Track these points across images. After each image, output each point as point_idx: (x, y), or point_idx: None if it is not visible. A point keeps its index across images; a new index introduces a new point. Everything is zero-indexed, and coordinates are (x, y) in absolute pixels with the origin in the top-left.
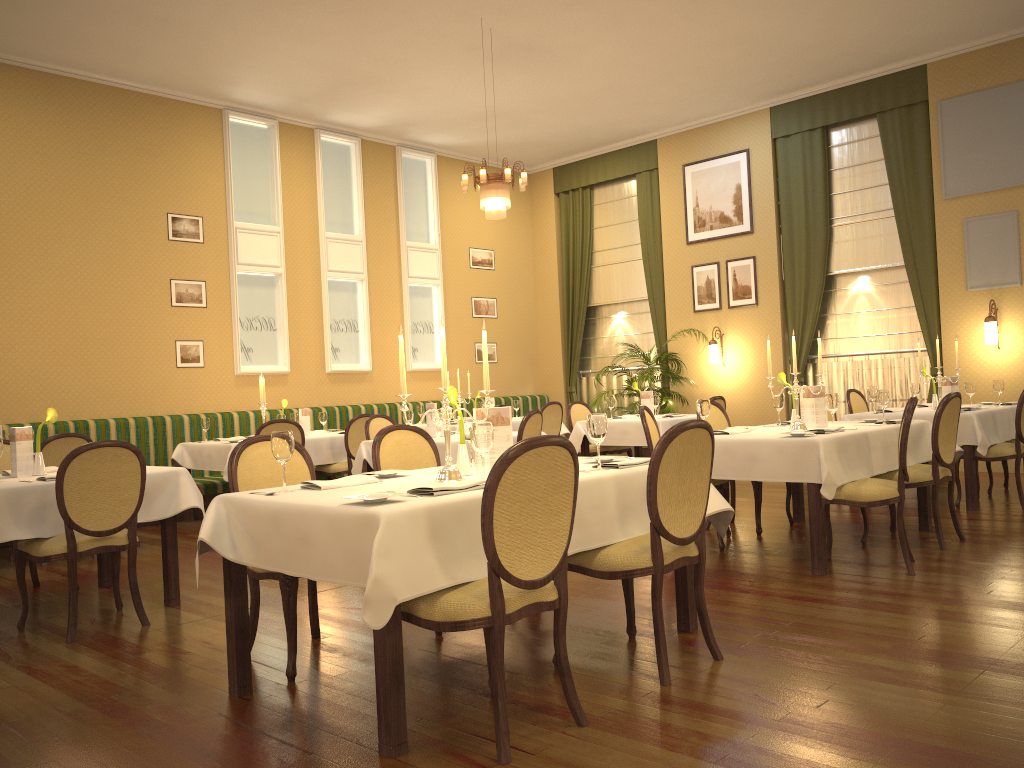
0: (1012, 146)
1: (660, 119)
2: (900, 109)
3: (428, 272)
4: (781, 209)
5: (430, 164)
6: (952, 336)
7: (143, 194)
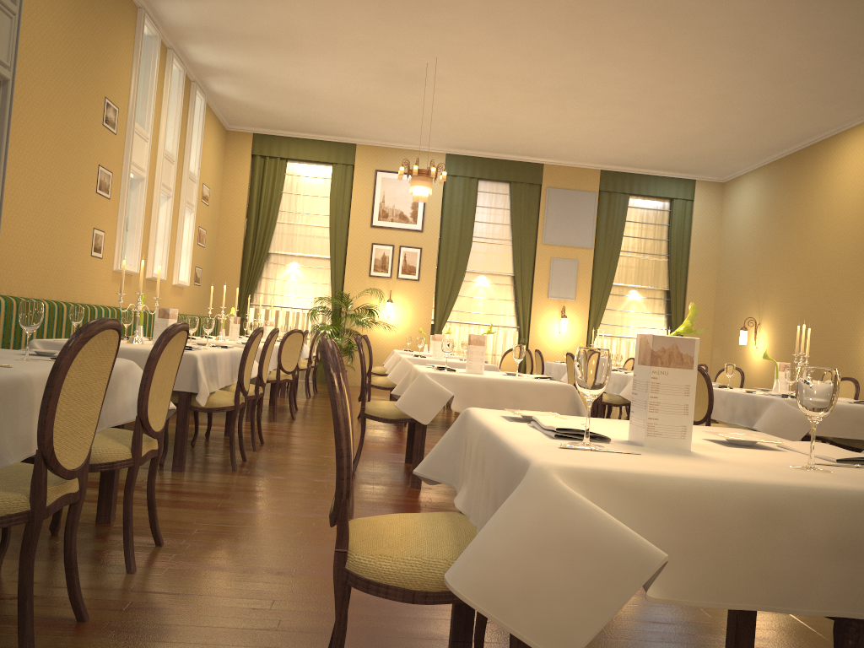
0: (580, 225)
1: (377, 134)
2: (526, 184)
3: (191, 199)
4: (444, 221)
5: (199, 104)
6: (536, 322)
7: (98, 72)
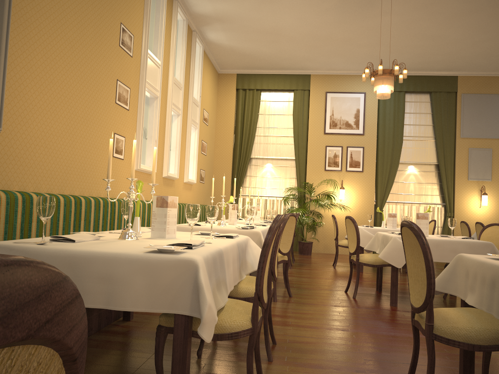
0: (492, 121)
1: (327, 65)
2: (444, 93)
3: (195, 119)
4: (380, 126)
5: (199, 50)
6: (459, 199)
7: None
